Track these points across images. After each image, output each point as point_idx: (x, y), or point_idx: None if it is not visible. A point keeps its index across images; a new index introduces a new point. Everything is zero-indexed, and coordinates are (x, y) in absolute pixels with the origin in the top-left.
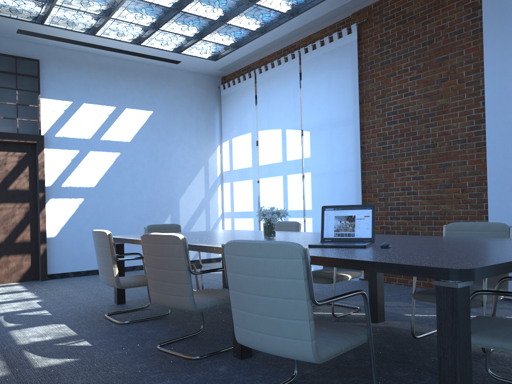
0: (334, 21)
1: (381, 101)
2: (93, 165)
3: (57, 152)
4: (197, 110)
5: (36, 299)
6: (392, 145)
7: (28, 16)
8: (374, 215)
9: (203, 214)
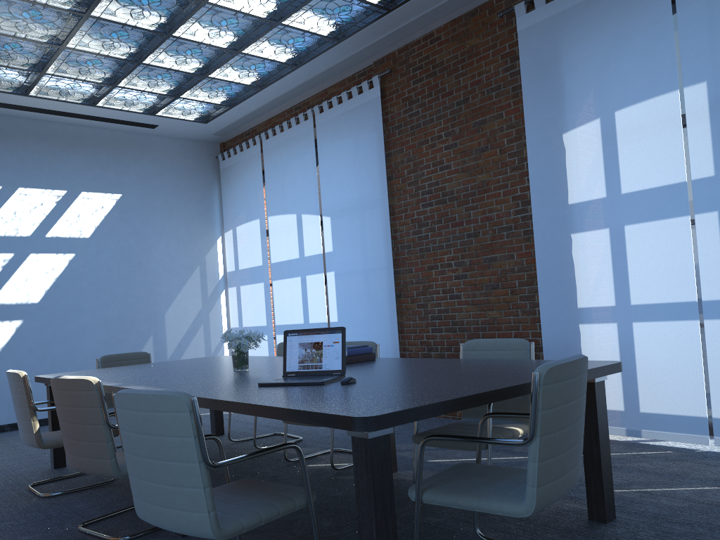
0: (353, 71)
1: (414, 177)
2: (36, 272)
3: None
4: (186, 189)
5: None
6: (429, 234)
7: None
8: (344, 340)
9: (201, 332)
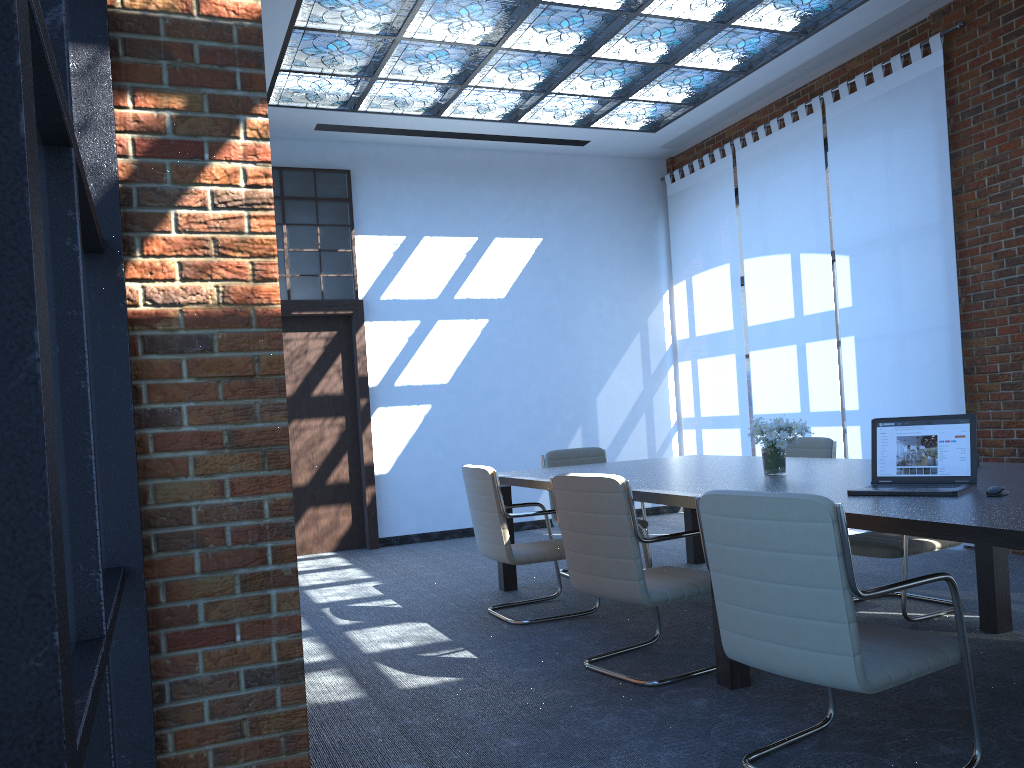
0: (893, 32)
1: (1001, 187)
2: (444, 344)
3: (384, 326)
4: (622, 227)
5: (370, 580)
6: None
7: (334, 101)
8: (974, 433)
9: (642, 423)
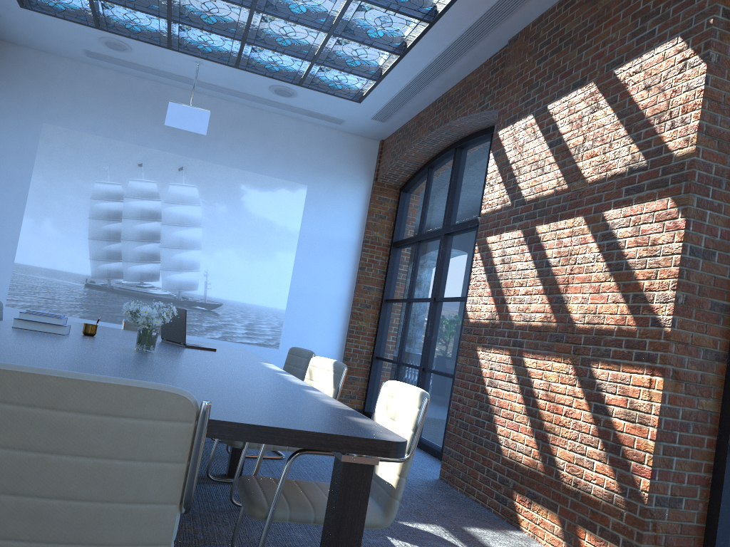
0: None
1: None
2: None
3: None
4: None
5: None
6: None
7: None
8: None
9: None
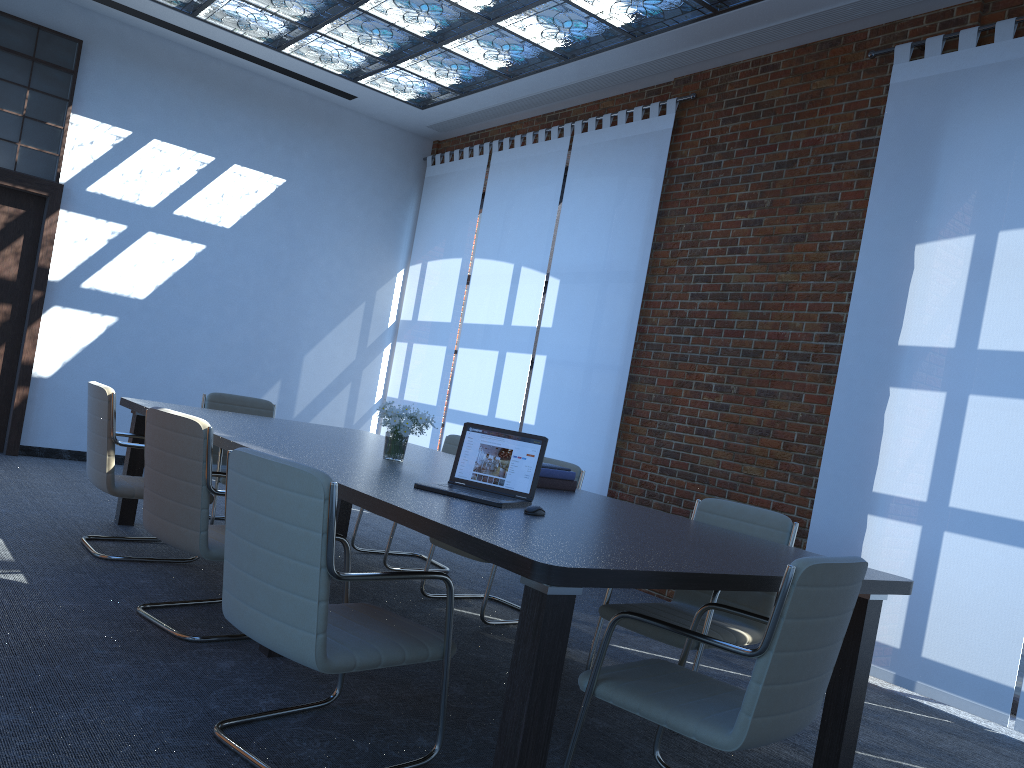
0: (643, 84)
1: (690, 253)
2: (150, 258)
3: (84, 220)
4: (373, 194)
5: None
6: (691, 337)
7: None
8: (542, 455)
9: (346, 392)
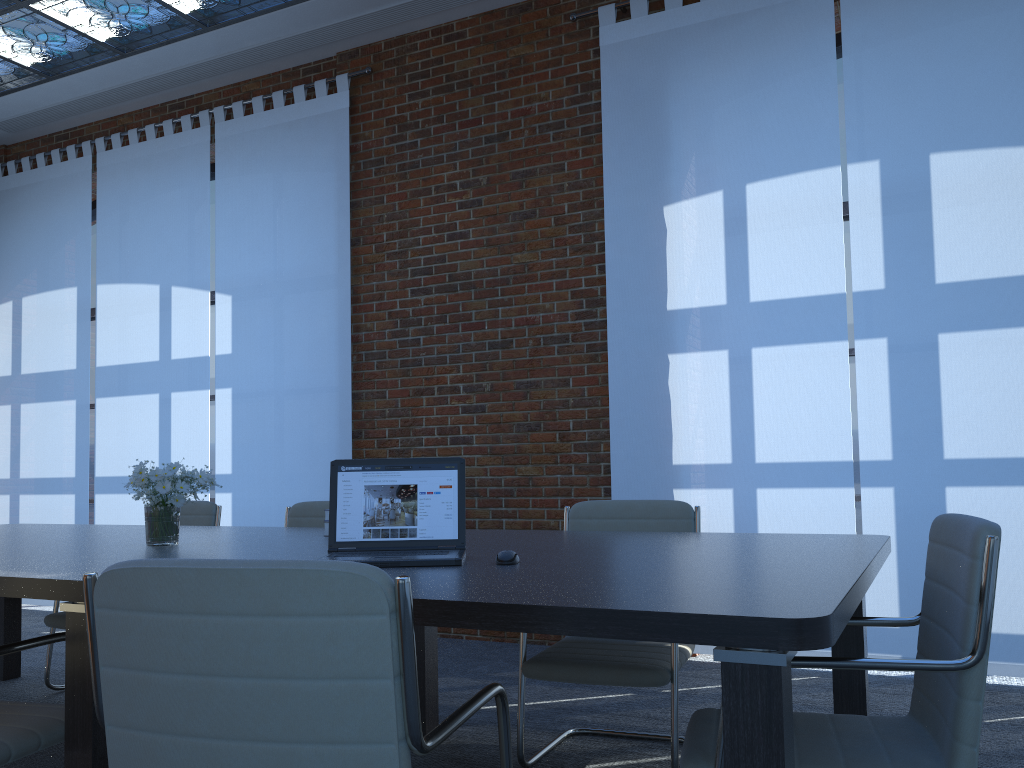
0: (298, 61)
1: (399, 245)
2: None
3: None
4: None
5: None
6: (421, 338)
7: None
8: (463, 483)
9: None
